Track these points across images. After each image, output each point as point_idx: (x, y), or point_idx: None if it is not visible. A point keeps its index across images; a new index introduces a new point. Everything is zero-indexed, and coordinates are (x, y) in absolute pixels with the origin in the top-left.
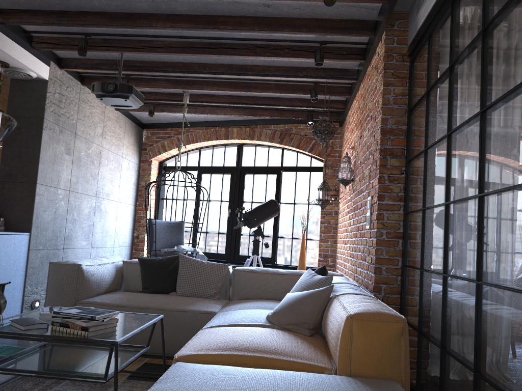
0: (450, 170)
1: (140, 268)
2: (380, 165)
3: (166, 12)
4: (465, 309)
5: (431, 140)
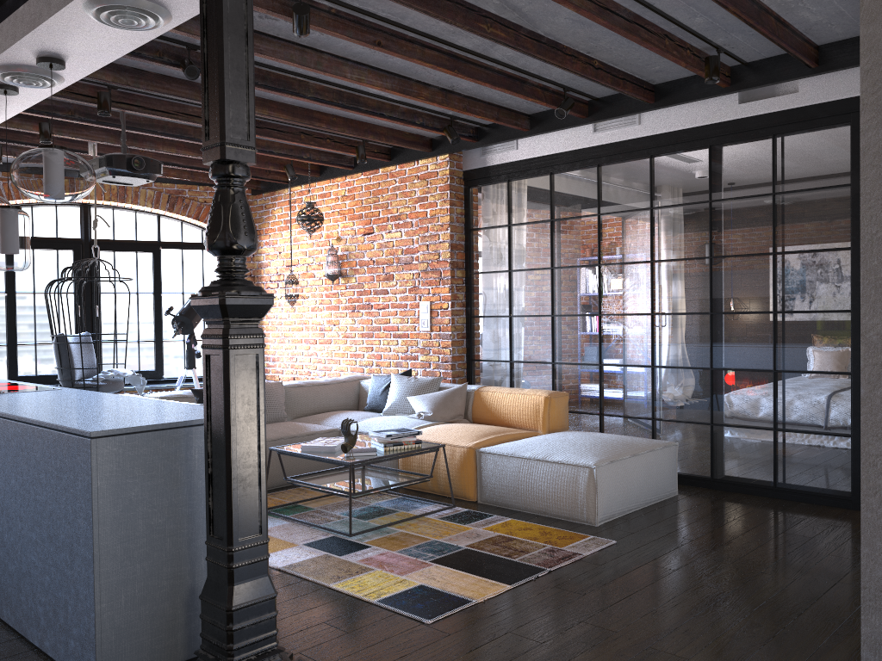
0: (555, 293)
1: (201, 401)
2: (451, 276)
3: (264, 97)
4: (583, 382)
5: (518, 265)
